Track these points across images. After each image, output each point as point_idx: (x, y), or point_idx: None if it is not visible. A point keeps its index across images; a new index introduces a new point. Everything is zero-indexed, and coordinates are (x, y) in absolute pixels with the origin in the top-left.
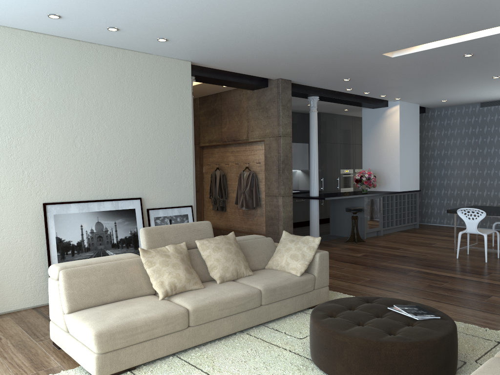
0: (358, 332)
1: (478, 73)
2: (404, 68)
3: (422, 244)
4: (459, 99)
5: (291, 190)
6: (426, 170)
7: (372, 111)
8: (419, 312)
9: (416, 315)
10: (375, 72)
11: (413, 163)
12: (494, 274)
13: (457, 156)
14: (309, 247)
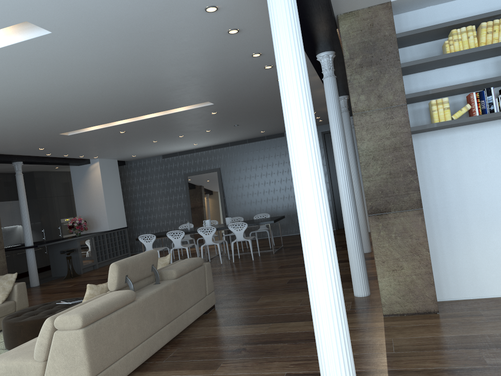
0: (30, 318)
1: (140, 140)
2: (83, 140)
3: None
4: (144, 154)
5: (2, 243)
6: (132, 210)
7: (78, 168)
8: (75, 300)
9: (71, 301)
10: (63, 143)
11: (119, 206)
12: None
13: (153, 196)
14: (9, 281)
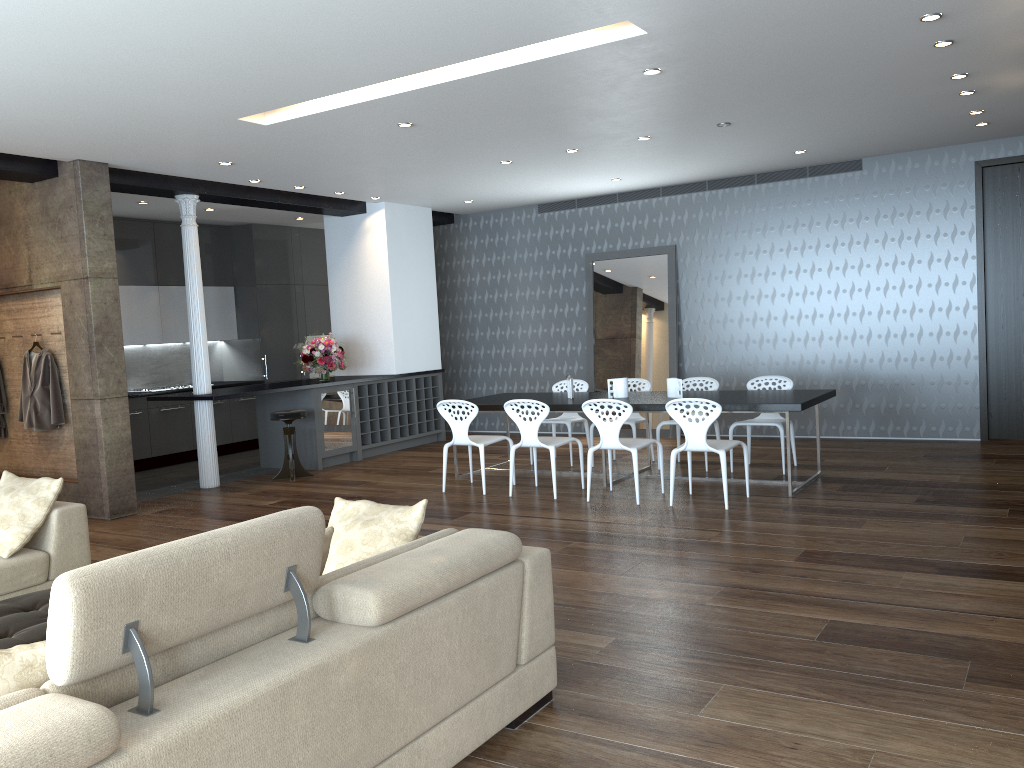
0: None
1: (466, 155)
2: (315, 145)
3: (414, 471)
4: (493, 199)
5: (123, 385)
6: (462, 331)
7: (341, 222)
8: None
9: None
10: (268, 151)
11: (425, 319)
12: (472, 514)
13: (509, 302)
14: (38, 499)
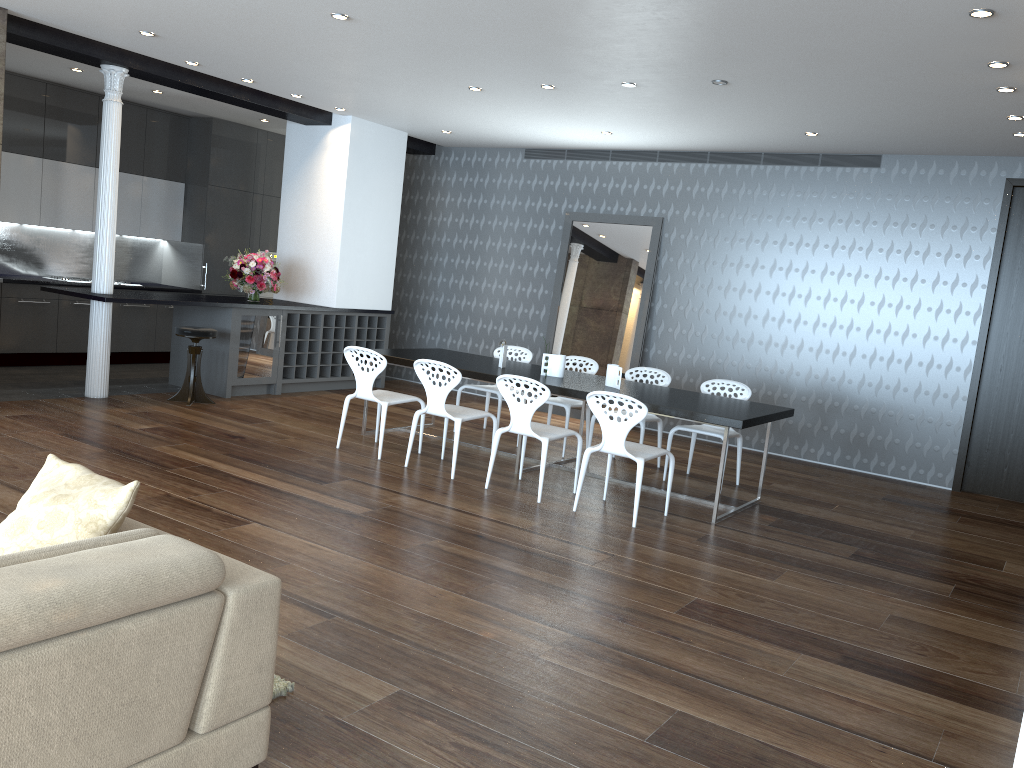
0: None
1: (426, 71)
2: (243, 26)
3: (324, 417)
4: (474, 134)
5: None
6: (424, 274)
7: (304, 131)
8: None
9: None
10: (190, 25)
11: (380, 253)
12: (349, 481)
13: (478, 251)
14: None
